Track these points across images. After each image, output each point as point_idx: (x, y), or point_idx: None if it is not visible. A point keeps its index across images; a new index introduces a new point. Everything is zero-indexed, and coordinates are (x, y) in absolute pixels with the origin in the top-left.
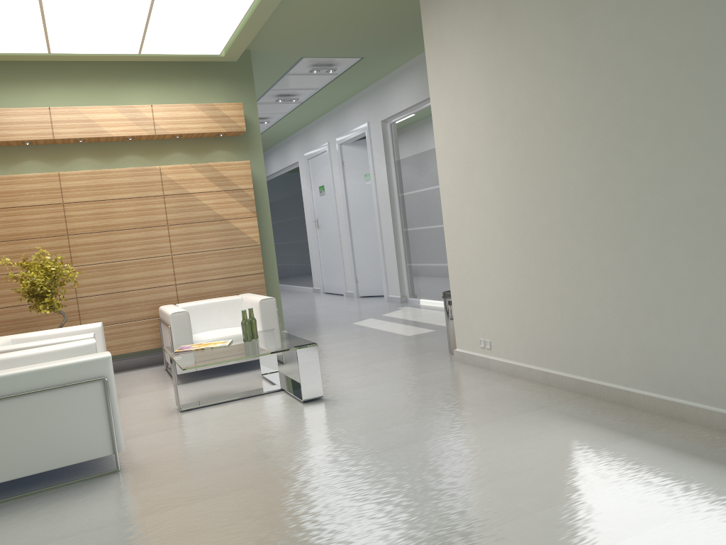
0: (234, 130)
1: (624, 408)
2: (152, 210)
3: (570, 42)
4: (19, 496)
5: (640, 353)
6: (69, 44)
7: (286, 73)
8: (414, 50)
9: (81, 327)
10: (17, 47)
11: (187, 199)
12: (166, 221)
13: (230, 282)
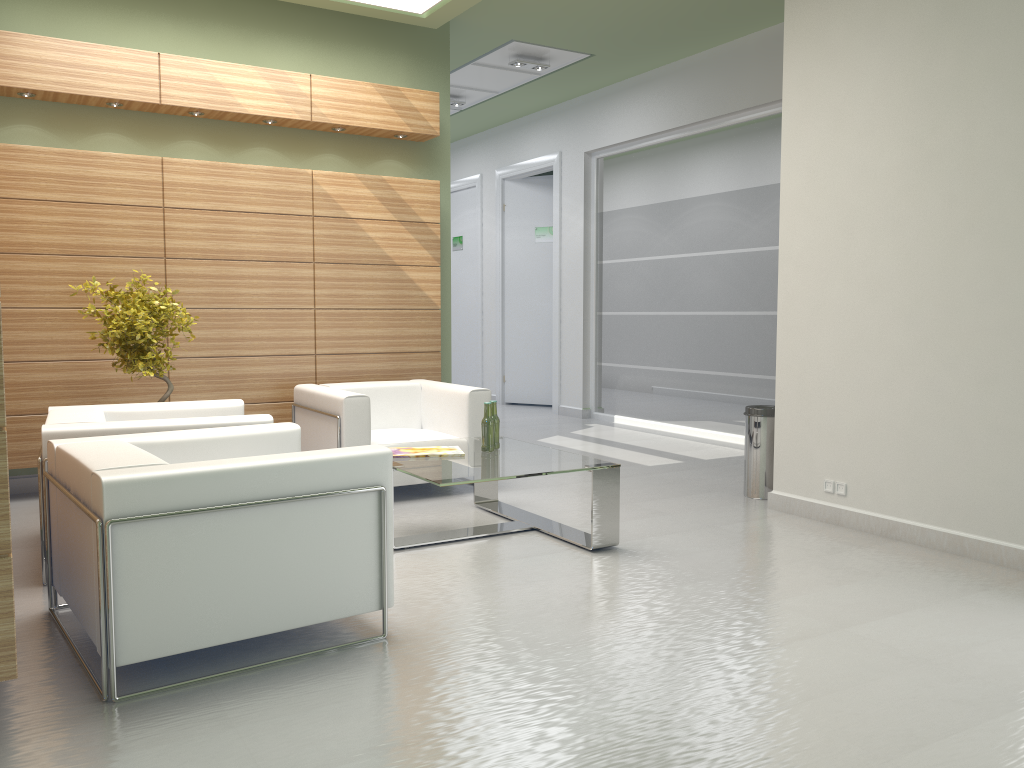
0: (423, 133)
1: None
2: (293, 236)
3: None
4: (246, 669)
5: None
6: None
7: (471, 61)
8: (667, 56)
9: (214, 404)
10: None
11: (346, 227)
12: (312, 255)
13: (392, 359)
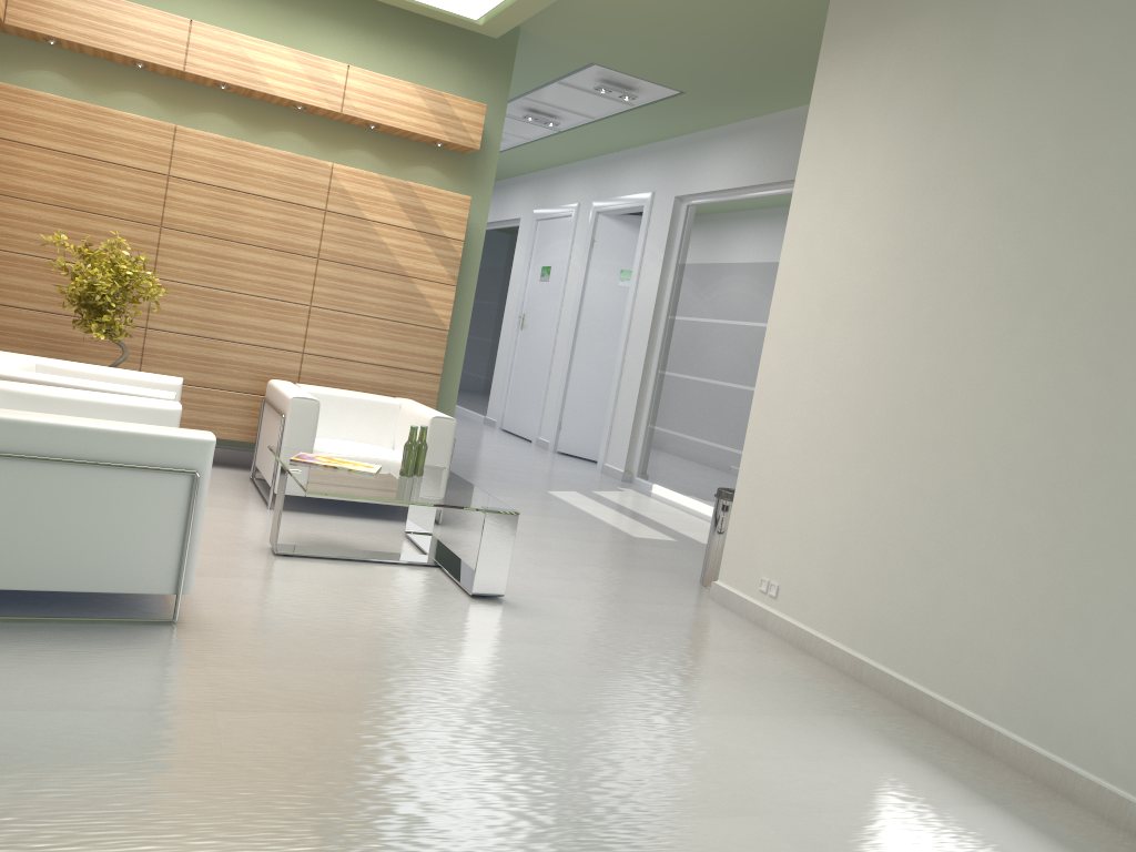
0: (461, 144)
1: (978, 752)
2: (301, 227)
3: (1062, 170)
4: (12, 619)
5: (1029, 677)
6: None
7: (557, 79)
8: (764, 105)
9: (150, 377)
10: None
11: (359, 228)
12: (317, 250)
13: (386, 373)
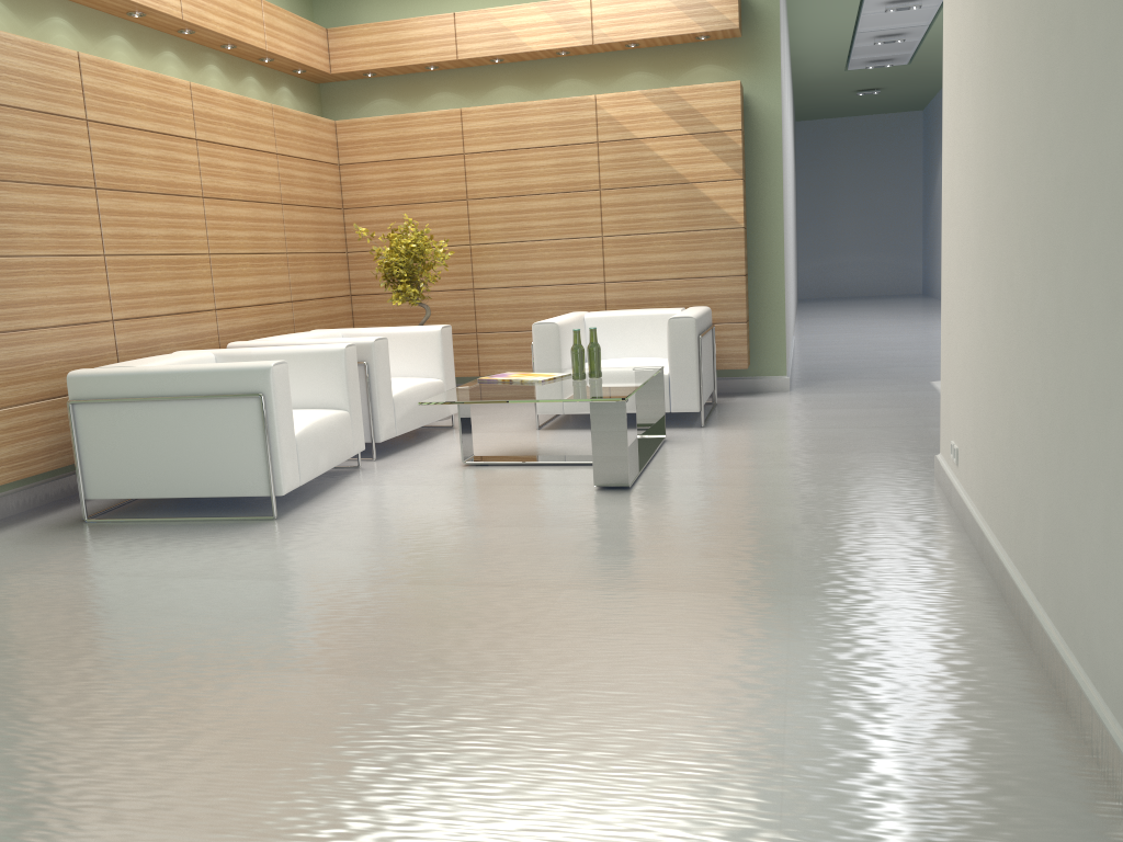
0: (717, 29)
1: (1016, 646)
2: (579, 165)
3: None
4: (166, 519)
5: (1052, 532)
6: None
7: None
8: None
9: (418, 329)
10: None
11: (632, 149)
12: (598, 182)
13: (687, 285)
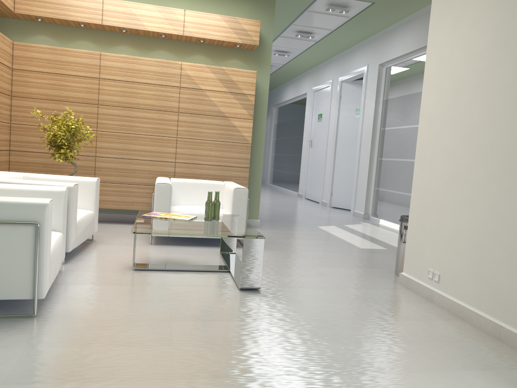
0: (248, 43)
1: None
2: (168, 97)
3: None
4: None
5: None
6: None
7: (306, 9)
8: (421, 2)
9: (80, 178)
10: None
11: (198, 94)
12: (177, 108)
13: (219, 169)
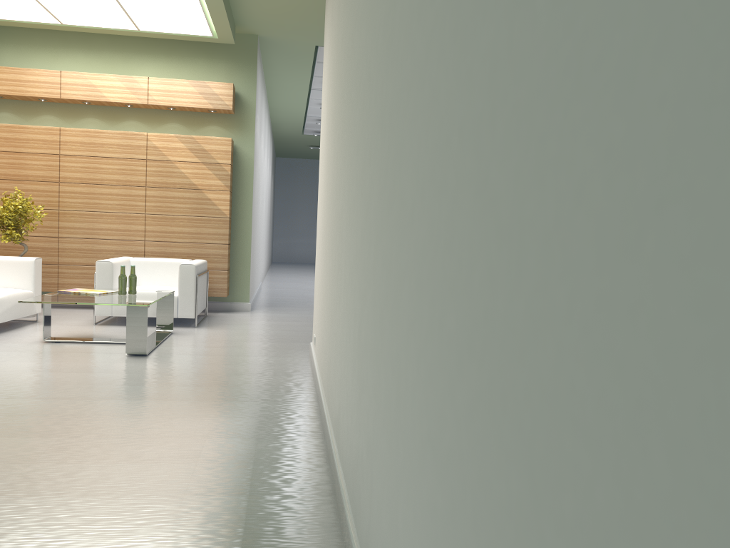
0: (221, 108)
1: (315, 417)
2: (134, 171)
3: (337, 40)
4: None
5: (328, 364)
6: (72, 17)
7: (316, 61)
8: None
9: (19, 258)
10: (33, 16)
11: (167, 166)
12: (145, 182)
13: (194, 247)
